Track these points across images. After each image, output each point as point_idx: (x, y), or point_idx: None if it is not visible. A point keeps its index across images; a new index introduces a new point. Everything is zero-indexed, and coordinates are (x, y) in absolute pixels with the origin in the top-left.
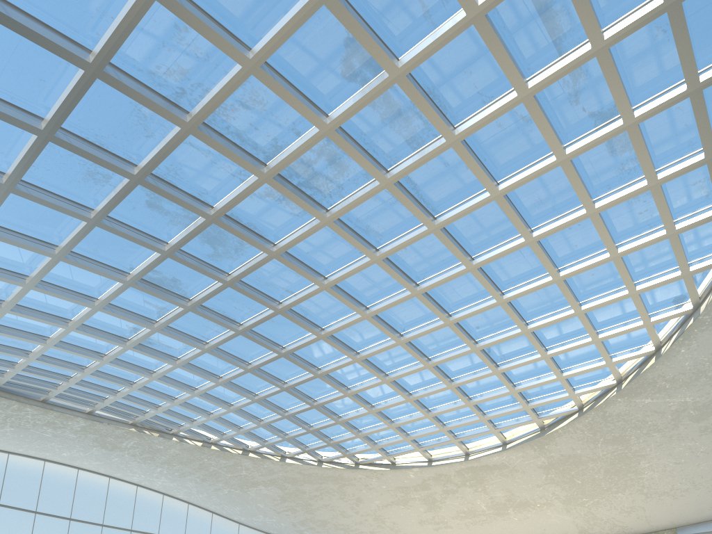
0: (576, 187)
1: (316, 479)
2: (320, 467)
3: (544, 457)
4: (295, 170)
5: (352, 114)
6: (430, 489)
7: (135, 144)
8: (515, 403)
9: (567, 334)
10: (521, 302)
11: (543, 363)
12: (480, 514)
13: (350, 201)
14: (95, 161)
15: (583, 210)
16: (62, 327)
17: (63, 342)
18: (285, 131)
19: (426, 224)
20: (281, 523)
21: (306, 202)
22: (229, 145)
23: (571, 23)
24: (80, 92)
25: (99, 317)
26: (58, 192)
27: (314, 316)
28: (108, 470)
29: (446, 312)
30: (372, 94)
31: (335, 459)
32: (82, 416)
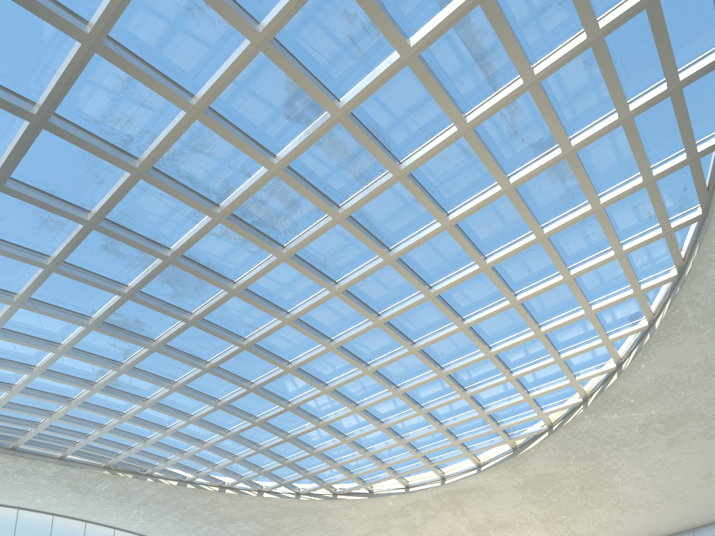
0: (523, 214)
1: (294, 512)
2: (298, 499)
3: (519, 477)
4: (248, 209)
5: (299, 153)
6: (409, 515)
7: (87, 191)
8: (486, 425)
9: (530, 355)
10: (482, 326)
11: (509, 385)
12: None
13: (305, 237)
14: (47, 209)
15: (532, 235)
16: (26, 373)
17: (29, 388)
18: (235, 172)
19: (382, 256)
20: None
21: (262, 240)
22: (180, 188)
23: (502, 61)
24: (27, 142)
25: (64, 362)
26: (13, 241)
27: (280, 350)
28: (84, 514)
29: (410, 340)
30: (316, 134)
31: (312, 490)
32: (53, 461)
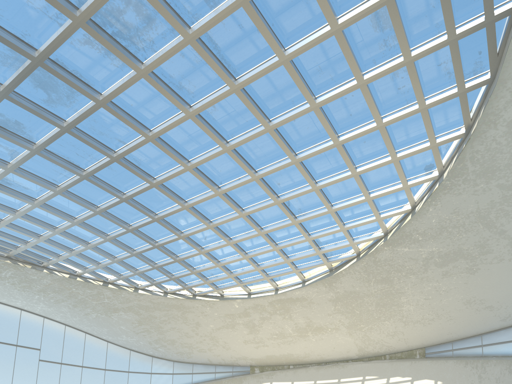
0: (347, 58)
1: (163, 307)
2: (166, 297)
3: (333, 293)
4: (107, 18)
5: None
6: (250, 316)
7: None
8: (311, 249)
9: (347, 193)
10: (311, 163)
11: (330, 217)
12: (288, 336)
13: (160, 55)
14: None
15: (354, 81)
16: None
17: None
18: None
19: (228, 84)
20: (140, 342)
21: (121, 52)
22: None
23: None
24: None
25: None
26: None
27: (146, 166)
28: None
29: (253, 169)
30: None
31: (177, 291)
32: None
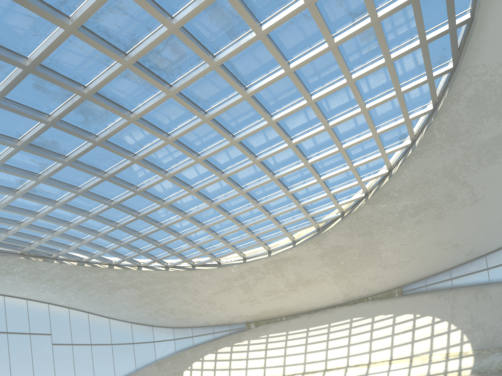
0: (340, 65)
1: (164, 280)
2: (168, 271)
3: (320, 249)
4: (147, 57)
5: (192, 17)
6: (245, 278)
7: (25, 41)
8: (300, 214)
9: (333, 164)
10: (303, 144)
11: (318, 185)
12: (280, 292)
13: (188, 79)
14: None
15: (344, 80)
16: None
17: None
18: (140, 28)
19: (241, 94)
20: (140, 314)
21: (157, 81)
22: (100, 41)
23: None
24: None
25: None
26: None
27: (160, 163)
28: (3, 290)
29: (253, 154)
30: (206, 2)
31: (178, 264)
32: None
